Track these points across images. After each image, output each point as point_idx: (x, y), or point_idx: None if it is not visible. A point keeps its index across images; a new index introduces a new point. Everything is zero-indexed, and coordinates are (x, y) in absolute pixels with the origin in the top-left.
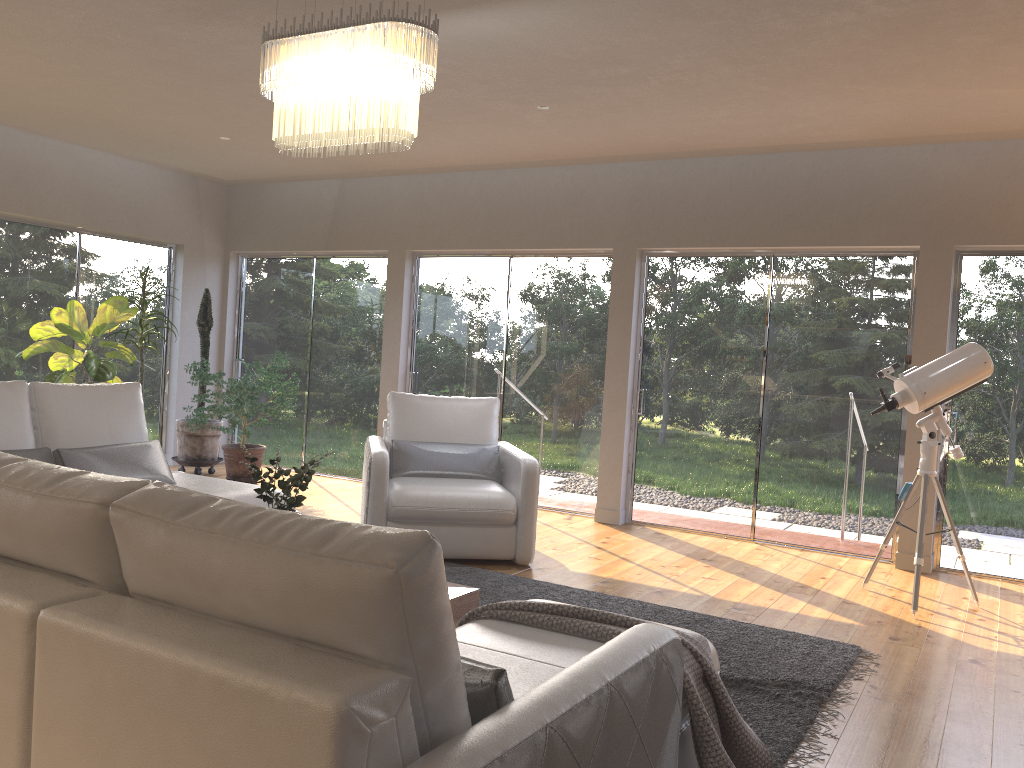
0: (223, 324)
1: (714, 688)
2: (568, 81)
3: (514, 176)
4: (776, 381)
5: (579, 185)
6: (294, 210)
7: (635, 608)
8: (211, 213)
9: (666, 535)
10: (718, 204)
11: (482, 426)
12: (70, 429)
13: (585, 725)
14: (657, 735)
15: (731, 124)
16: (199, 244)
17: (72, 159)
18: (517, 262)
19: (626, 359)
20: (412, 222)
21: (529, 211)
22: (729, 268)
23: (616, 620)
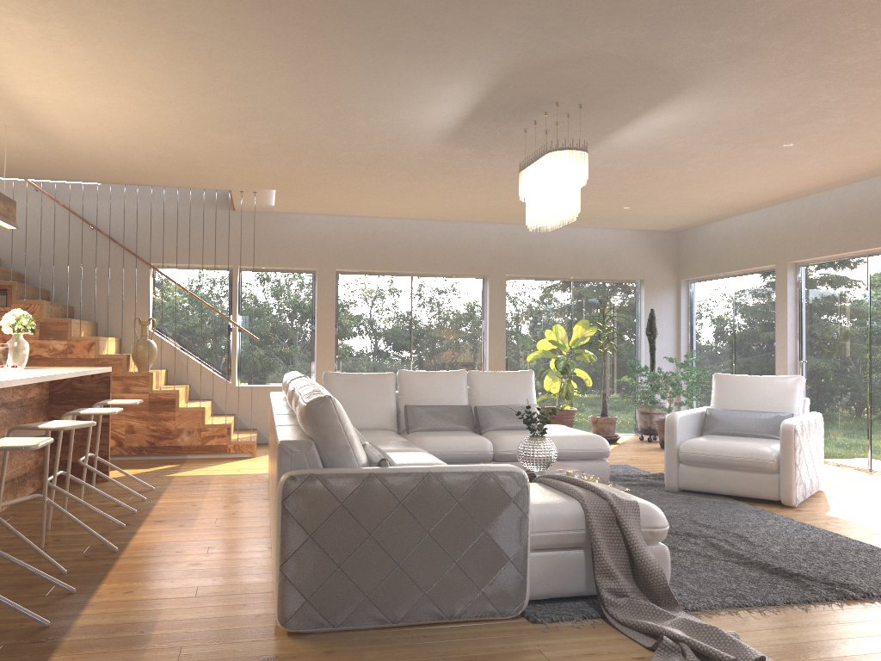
0: (679, 333)
1: (621, 528)
2: (773, 128)
3: (860, 188)
4: None
5: None
6: (715, 243)
7: (820, 536)
8: (664, 254)
9: None
10: None
11: (783, 398)
12: (486, 396)
13: (401, 481)
14: (484, 511)
15: None
16: (656, 277)
17: (562, 236)
18: (873, 260)
19: None
20: (789, 239)
21: (873, 215)
22: None
23: (583, 484)
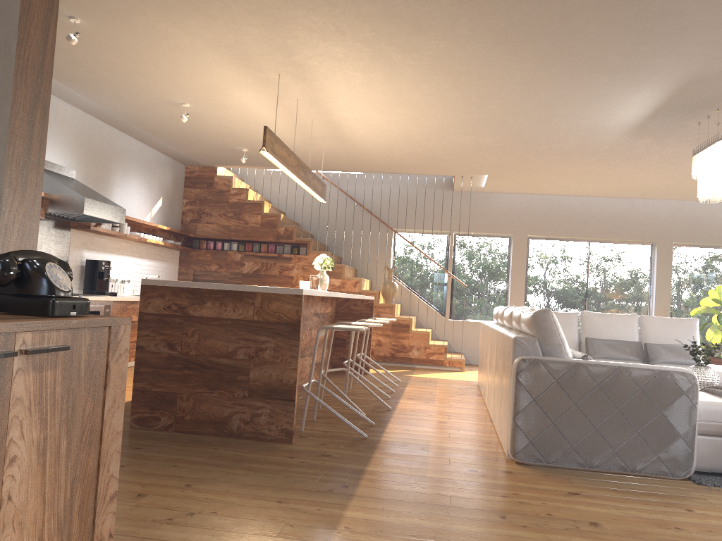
0: None
1: None
2: None
3: None
4: None
5: None
6: None
7: None
8: None
9: None
10: None
11: None
12: (654, 335)
13: (599, 370)
14: (661, 398)
15: None
16: None
17: None
18: None
19: None
20: None
21: None
22: None
23: None
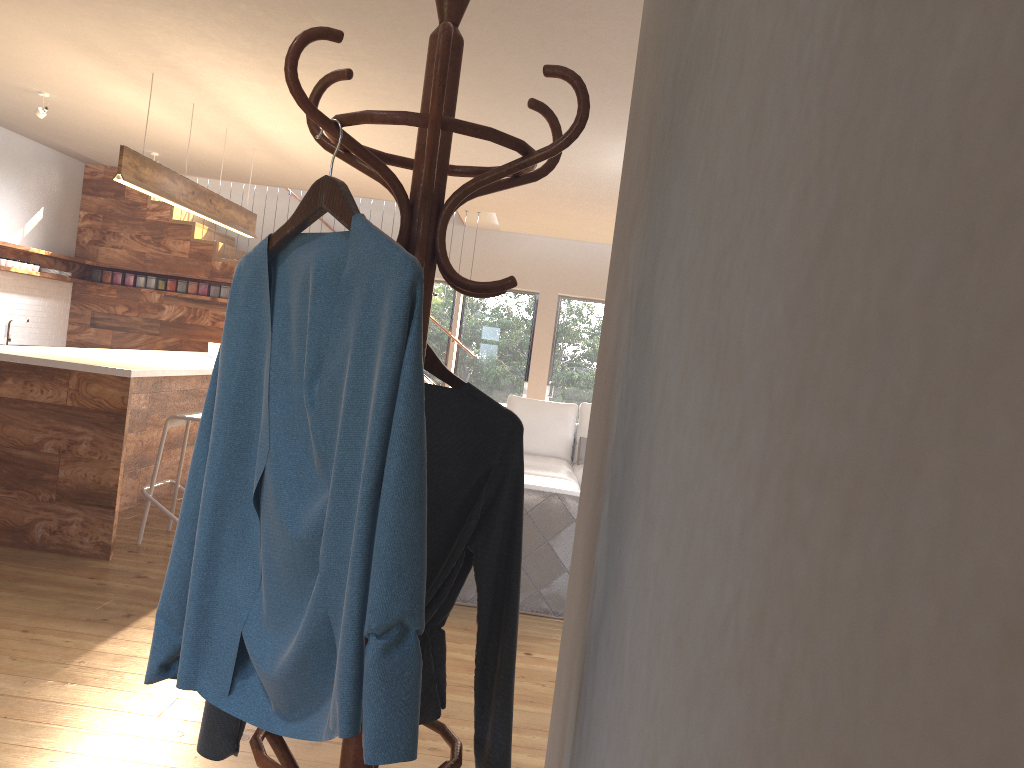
0: None
1: None
2: None
3: None
4: None
5: None
6: None
7: None
8: None
9: None
10: None
11: None
12: None
13: None
14: (549, 525)
15: None
16: None
17: None
18: None
19: None
20: None
21: None
22: None
23: None
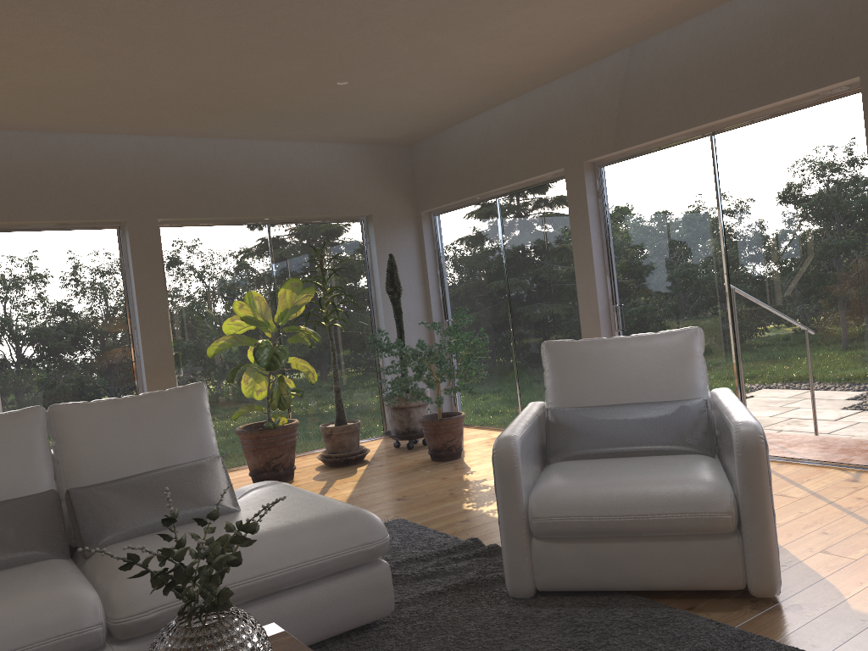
0: (426, 287)
1: None
2: None
3: (696, 27)
4: None
5: (790, 4)
6: (467, 152)
7: None
8: (395, 177)
9: None
10: None
11: (678, 372)
12: (97, 458)
13: None
14: None
15: None
16: (387, 211)
17: (244, 154)
18: (721, 139)
19: None
20: (584, 127)
21: (724, 65)
22: None
23: None
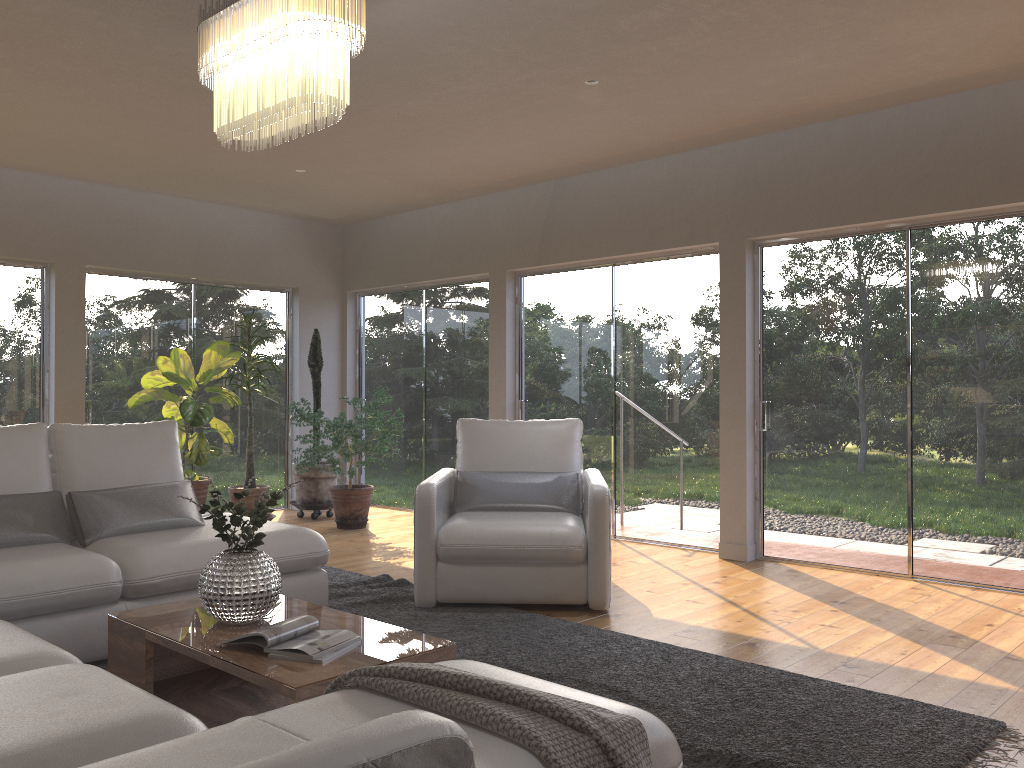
0: (344, 365)
1: None
2: (600, 41)
3: (608, 176)
4: (926, 380)
5: (677, 176)
6: (401, 242)
7: (706, 665)
8: (325, 254)
9: (800, 573)
10: (836, 175)
11: (560, 451)
12: (90, 471)
13: None
14: None
15: (822, 70)
16: (314, 286)
17: (180, 212)
18: (620, 270)
19: (742, 367)
20: (510, 240)
21: (626, 212)
22: (857, 250)
23: (502, 694)
